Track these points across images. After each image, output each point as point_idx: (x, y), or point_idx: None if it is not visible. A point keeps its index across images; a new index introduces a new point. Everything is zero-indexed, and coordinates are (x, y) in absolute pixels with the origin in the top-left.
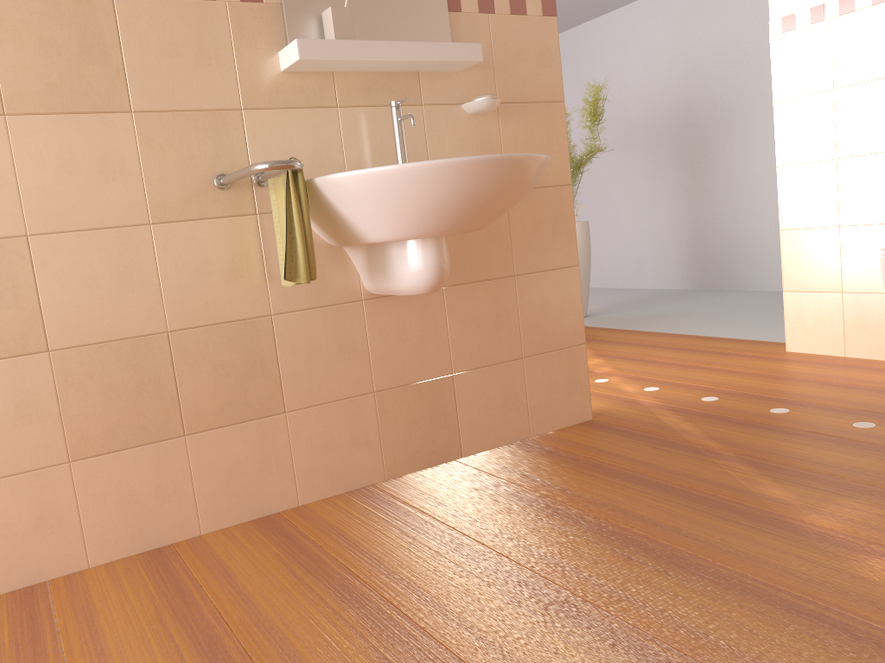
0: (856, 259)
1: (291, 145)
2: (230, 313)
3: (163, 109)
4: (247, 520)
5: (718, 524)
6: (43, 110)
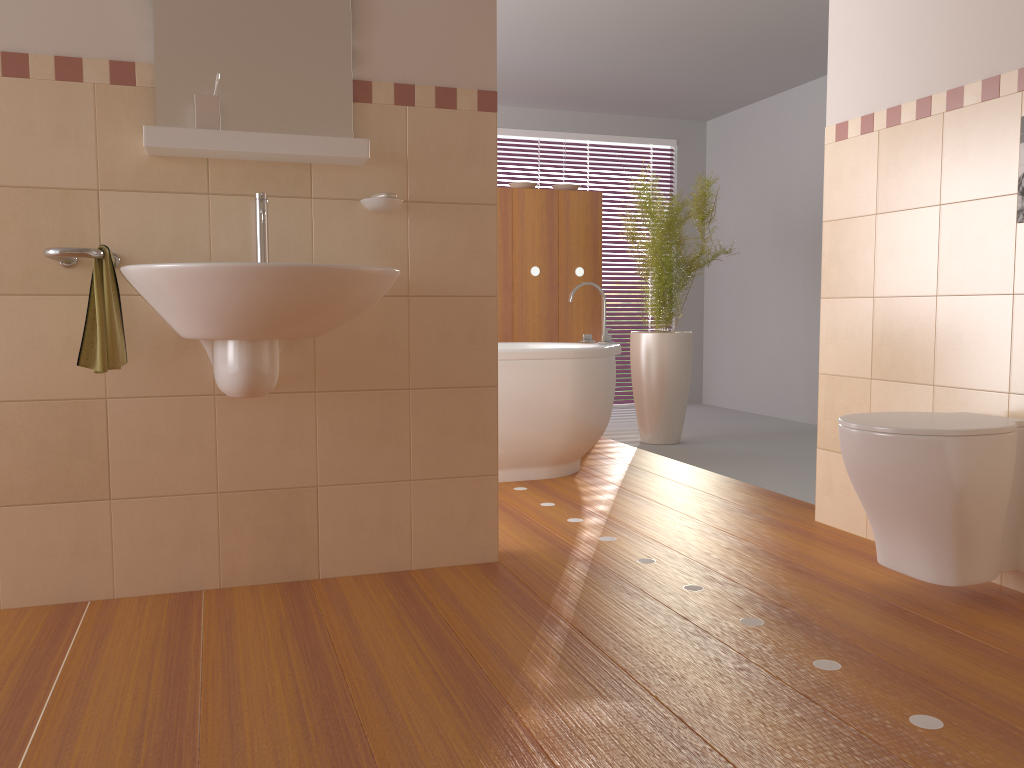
0: None
1: (150, 229)
2: (60, 391)
3: (13, 184)
4: (53, 603)
5: (432, 698)
6: None
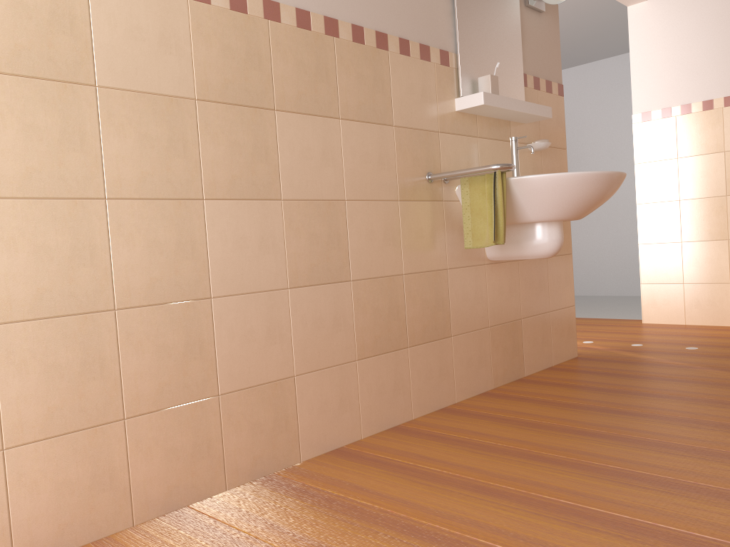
0: (693, 262)
1: (458, 158)
2: (430, 265)
3: (406, 126)
4: (433, 411)
5: None
6: (356, 119)
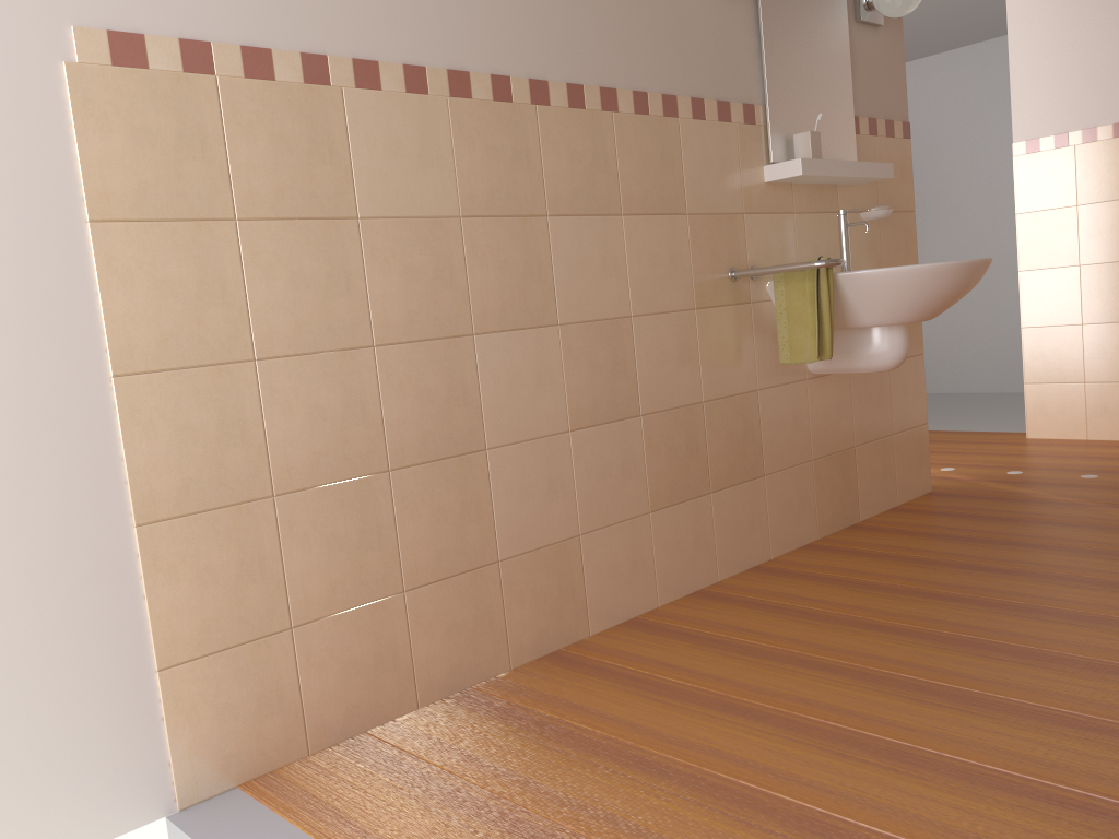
0: (1098, 353)
1: (769, 244)
2: (735, 388)
3: (703, 212)
4: (743, 570)
5: None
6: (641, 212)
